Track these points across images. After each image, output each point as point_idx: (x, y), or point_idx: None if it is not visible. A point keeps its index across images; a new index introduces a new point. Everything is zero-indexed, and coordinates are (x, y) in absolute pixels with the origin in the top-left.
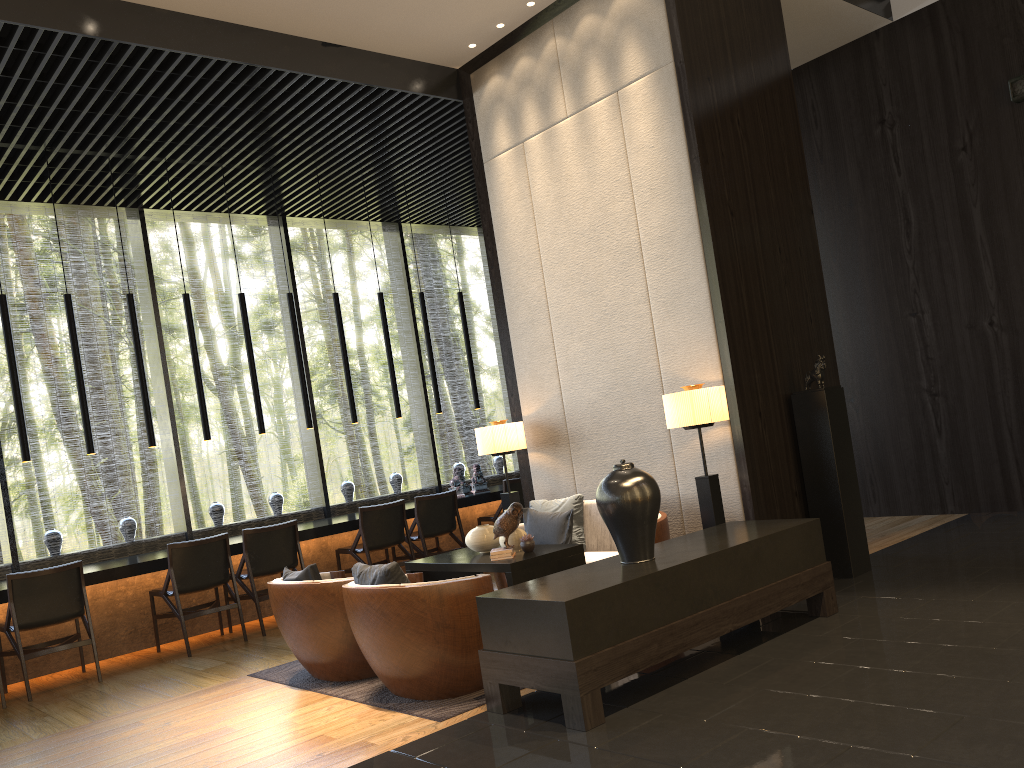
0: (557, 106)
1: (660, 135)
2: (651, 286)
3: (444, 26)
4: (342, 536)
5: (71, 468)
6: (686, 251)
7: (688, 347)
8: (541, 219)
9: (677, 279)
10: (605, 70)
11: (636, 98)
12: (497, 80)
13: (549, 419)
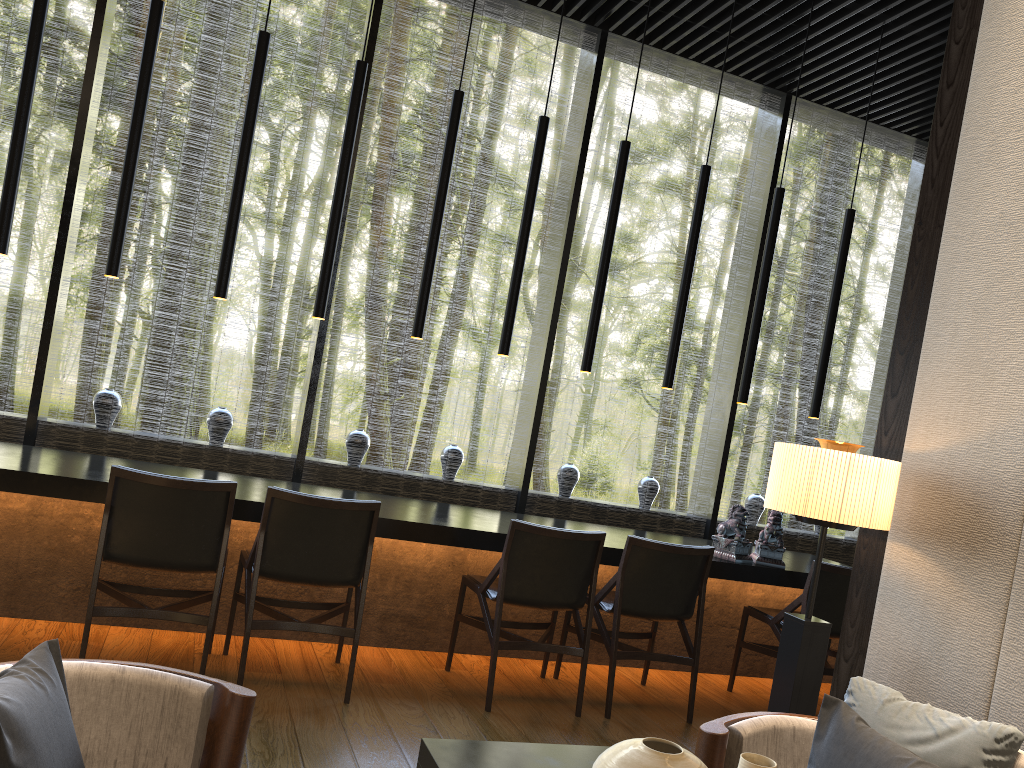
0: None
1: None
2: None
3: None
4: (496, 553)
5: (364, 357)
6: None
7: None
8: None
9: None
10: None
11: None
12: None
13: (976, 480)
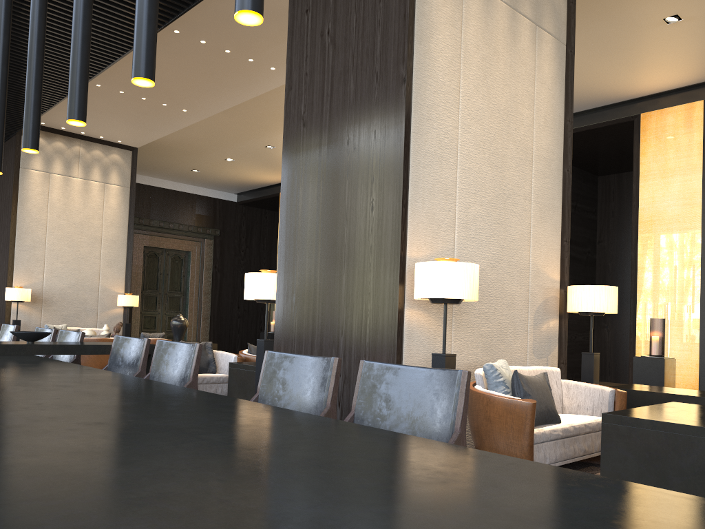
0: (74, 171)
1: (120, 207)
2: (103, 254)
3: (60, 120)
4: None
5: None
6: (121, 248)
7: (114, 279)
8: (52, 208)
9: (115, 256)
10: (102, 173)
11: (113, 190)
12: (41, 140)
13: (32, 290)
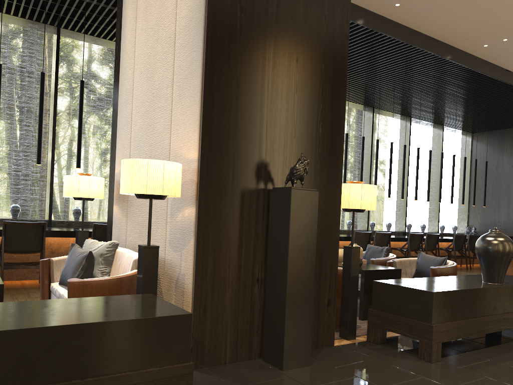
0: None
1: None
2: None
3: None
4: None
5: None
6: None
7: None
8: None
9: None
10: None
11: None
12: None
13: None
